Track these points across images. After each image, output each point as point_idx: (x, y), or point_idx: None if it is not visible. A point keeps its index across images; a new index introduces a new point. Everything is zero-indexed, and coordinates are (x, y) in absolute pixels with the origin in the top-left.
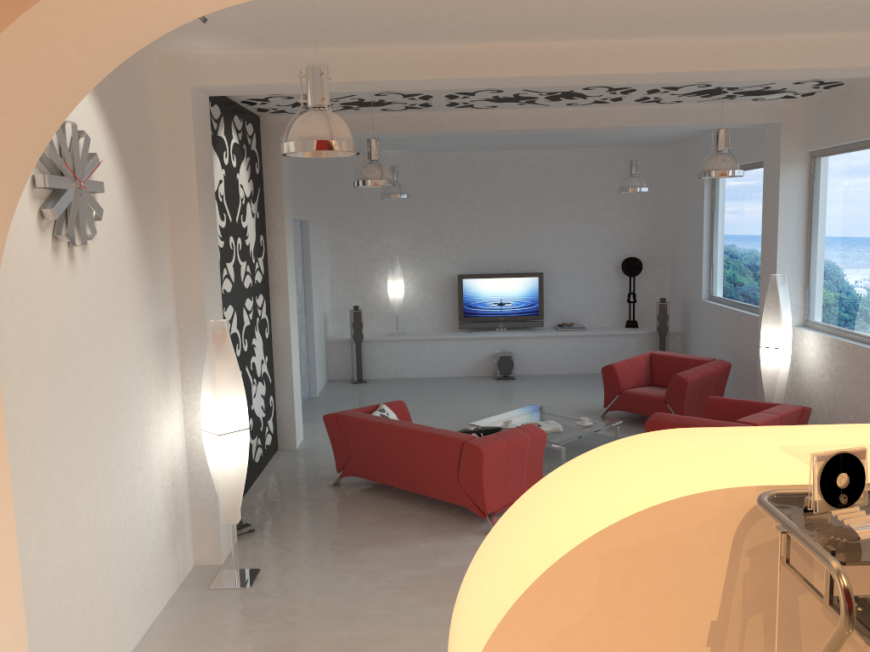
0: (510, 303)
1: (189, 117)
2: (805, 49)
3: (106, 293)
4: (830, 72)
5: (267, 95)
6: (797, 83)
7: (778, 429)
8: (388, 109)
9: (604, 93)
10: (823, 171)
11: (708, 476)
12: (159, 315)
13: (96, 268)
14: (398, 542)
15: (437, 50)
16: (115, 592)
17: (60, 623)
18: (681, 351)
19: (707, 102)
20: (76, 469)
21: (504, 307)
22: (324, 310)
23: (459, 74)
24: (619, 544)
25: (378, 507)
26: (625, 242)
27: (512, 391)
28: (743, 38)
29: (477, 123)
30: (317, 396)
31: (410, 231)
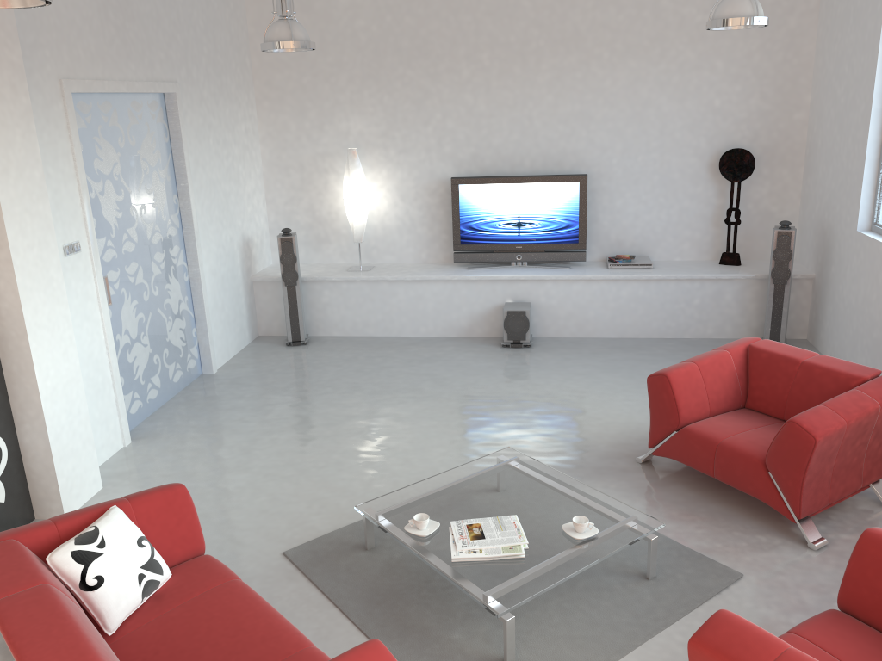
0: (533, 223)
1: None
2: None
3: None
4: None
5: None
6: None
7: None
8: None
9: None
10: None
11: None
12: None
13: None
14: None
15: None
16: None
17: None
18: (811, 307)
19: None
20: None
21: (523, 230)
22: (242, 234)
23: None
24: None
25: None
26: (729, 123)
27: (515, 377)
28: None
29: None
30: (213, 373)
31: (380, 107)
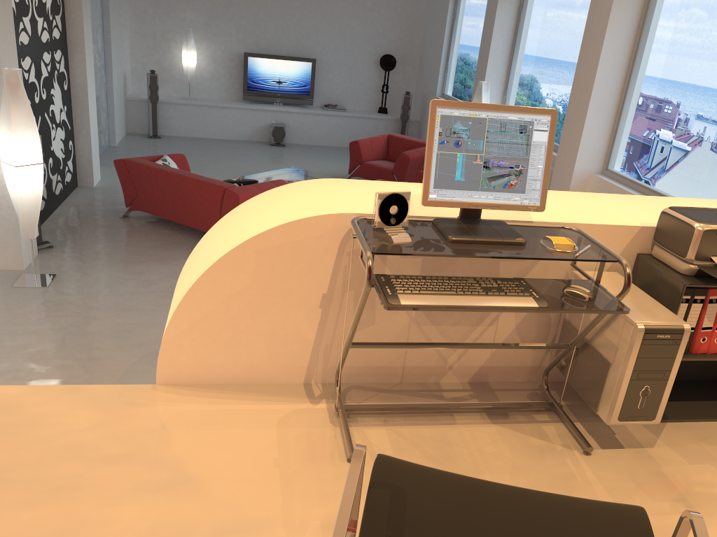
0: (287, 82)
1: None
2: None
3: None
4: None
5: None
6: None
7: (396, 184)
8: None
9: None
10: (529, 2)
11: (331, 206)
12: None
13: None
14: (171, 261)
15: None
16: None
17: None
18: (417, 136)
19: None
20: None
21: (281, 85)
22: (123, 71)
23: None
24: (268, 244)
25: (158, 235)
26: (385, 41)
27: (281, 156)
28: None
29: None
30: (116, 145)
31: (204, 7)
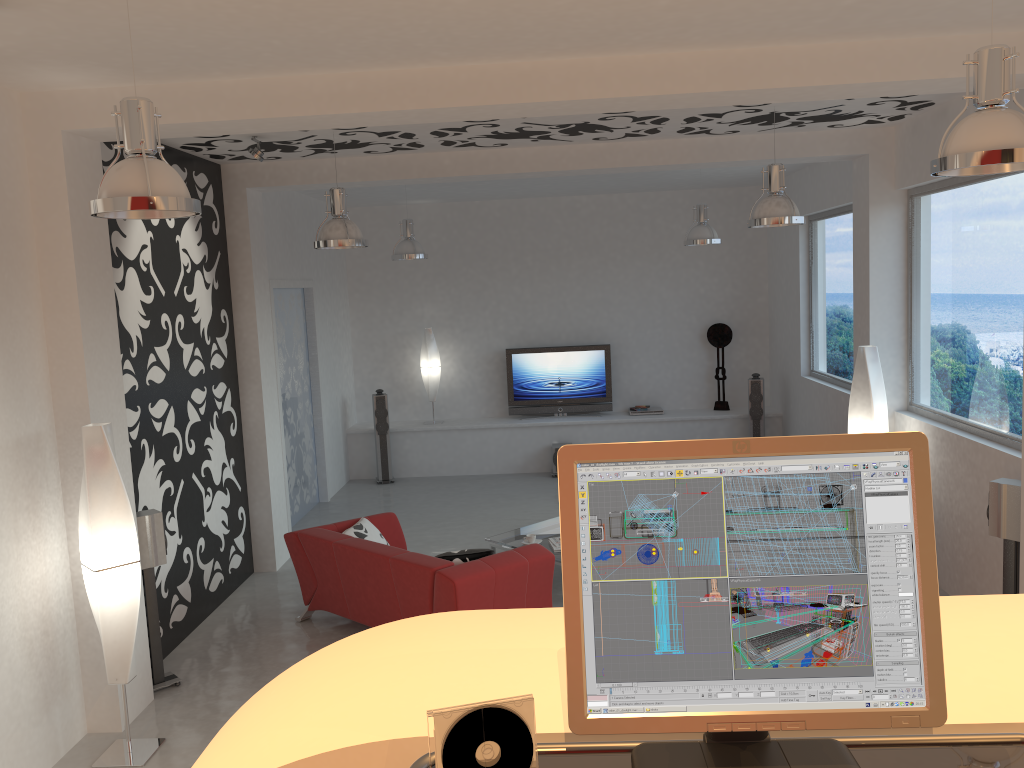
0: (570, 382)
1: (61, 169)
2: (842, 59)
3: None
4: (881, 88)
5: (205, 138)
6: (872, 104)
7: None
8: (373, 152)
9: (631, 124)
10: (922, 214)
11: (393, 712)
12: (19, 419)
13: None
14: None
15: (366, 76)
16: None
17: None
18: None
19: (772, 131)
20: None
21: (563, 388)
22: (342, 395)
23: (395, 105)
24: None
25: None
26: (712, 305)
27: None
28: (760, 48)
29: (487, 165)
30: (328, 500)
31: (448, 297)
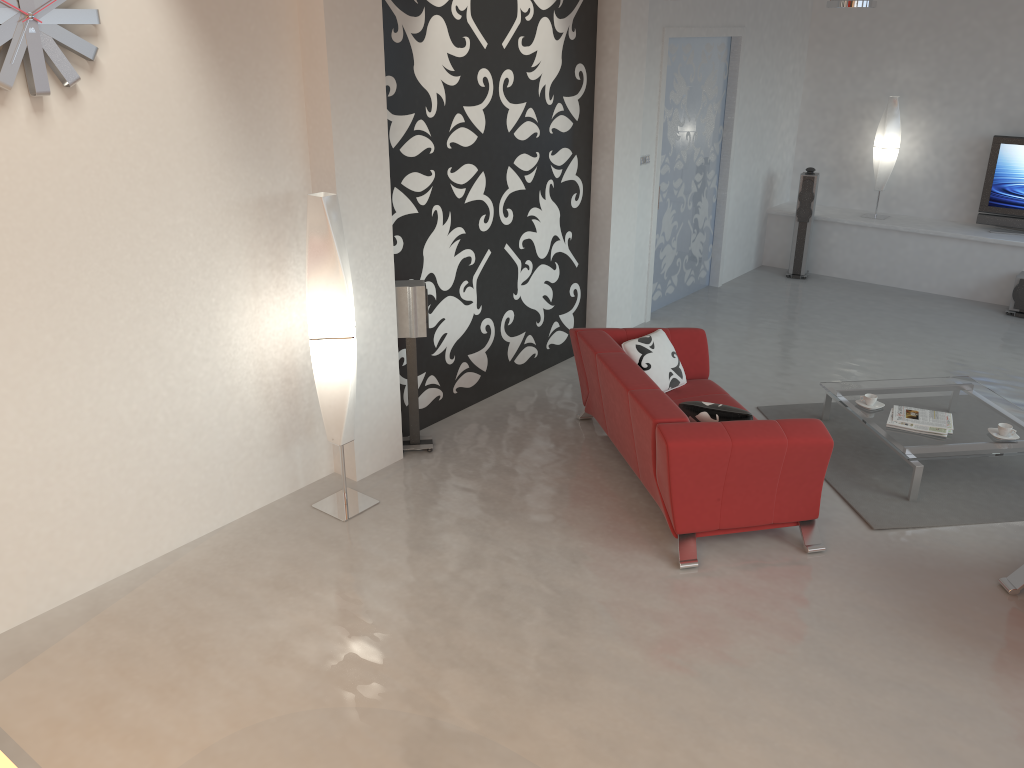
0: None
1: None
2: None
3: (126, 152)
4: None
5: None
6: None
7: None
8: None
9: None
10: None
11: None
12: (264, 178)
13: (100, 122)
14: (552, 527)
15: None
16: (141, 487)
17: (18, 508)
18: None
19: None
20: (52, 355)
21: None
22: (768, 168)
23: None
24: None
25: (592, 468)
26: None
27: (1006, 341)
28: None
29: None
30: (717, 286)
31: (934, 57)
